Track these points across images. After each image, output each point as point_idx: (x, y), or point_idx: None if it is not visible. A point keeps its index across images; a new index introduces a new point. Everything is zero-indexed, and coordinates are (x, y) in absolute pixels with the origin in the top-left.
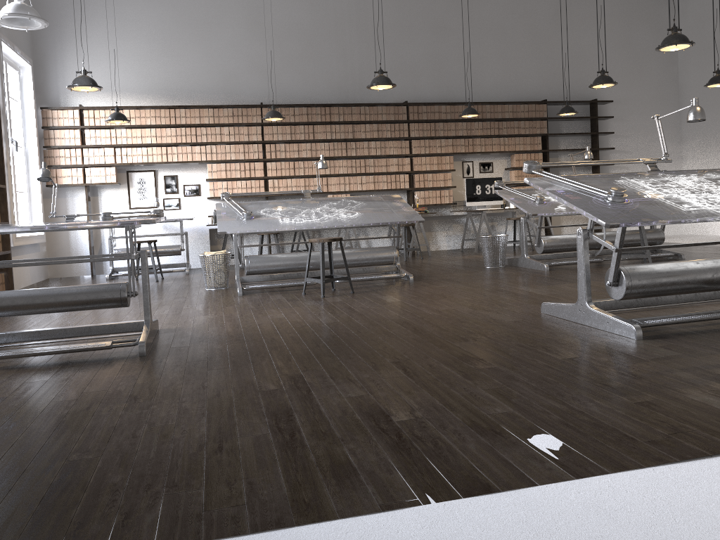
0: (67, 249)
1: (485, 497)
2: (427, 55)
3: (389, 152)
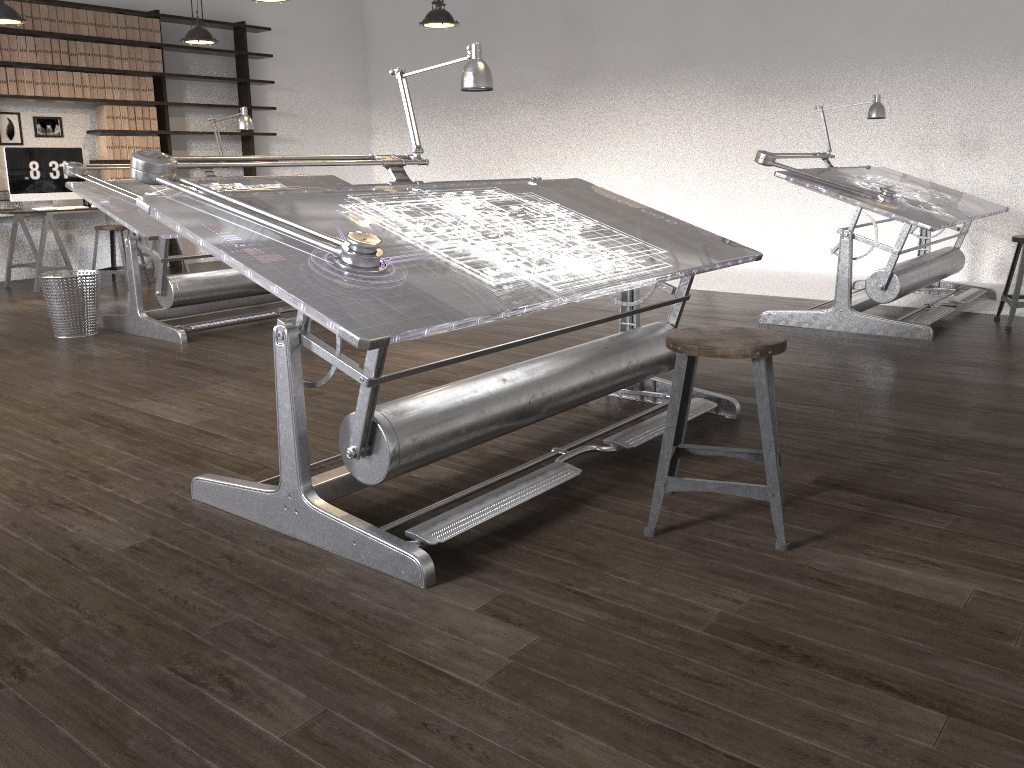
0: None
1: None
2: None
3: None
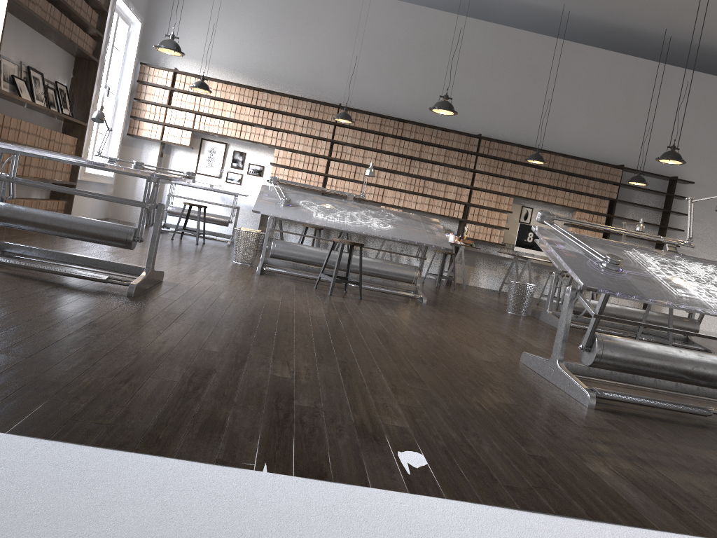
0: (131, 195)
1: (313, 481)
2: (513, 94)
3: (451, 180)
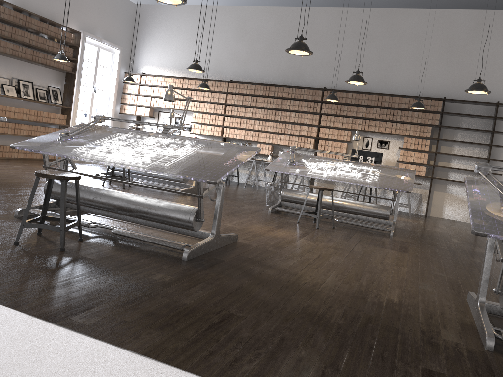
0: None
1: None
2: (352, 55)
3: (303, 122)
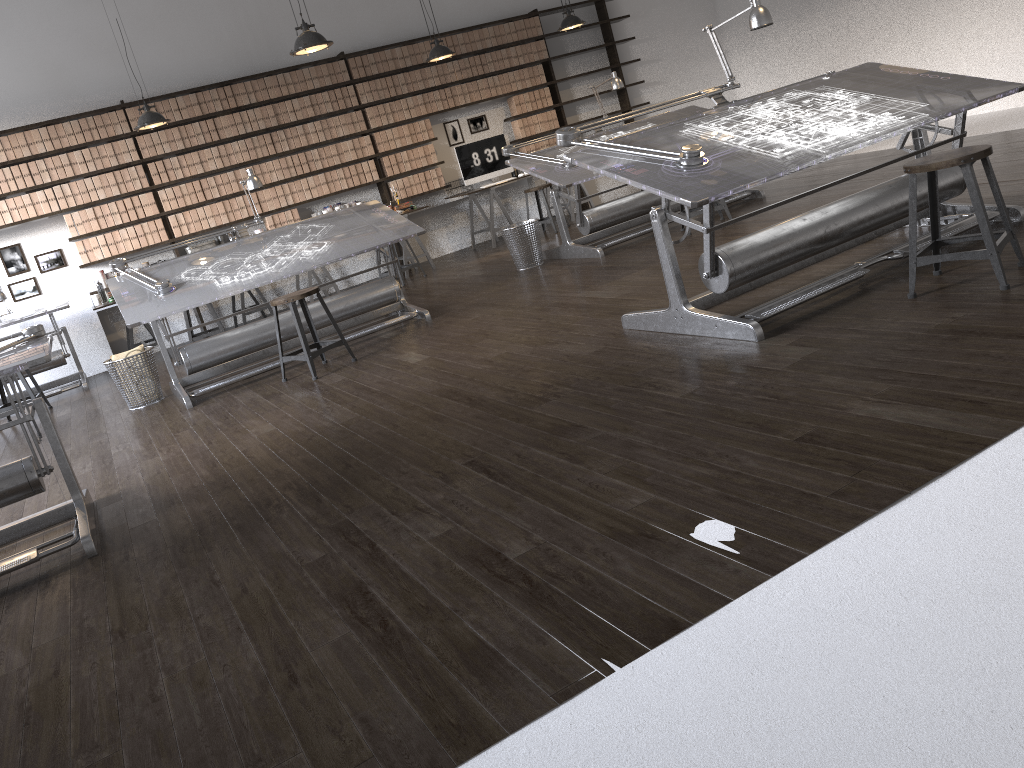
0: None
1: (677, 639)
2: None
3: (338, 134)
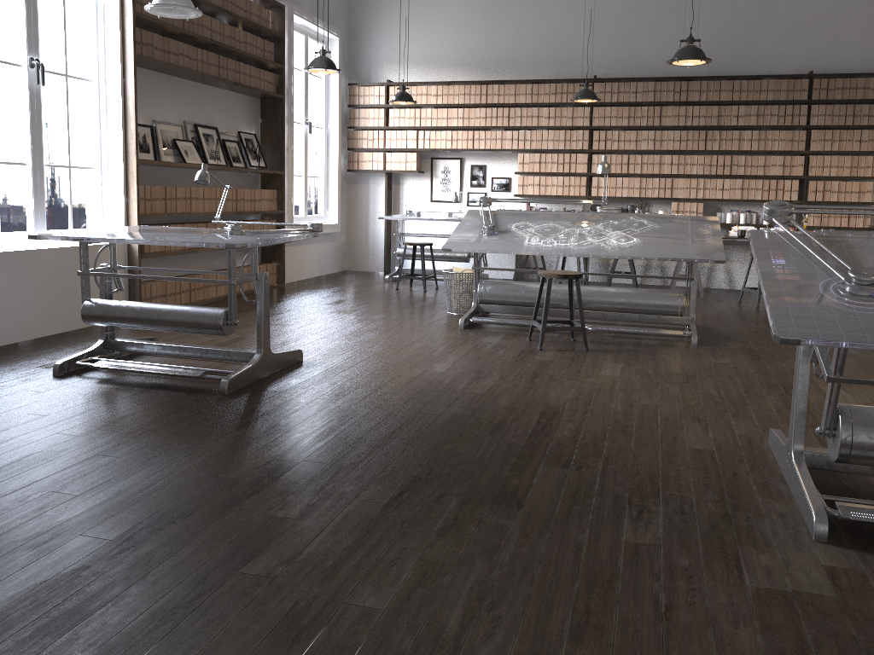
0: (365, 241)
1: None
2: None
3: (772, 147)
